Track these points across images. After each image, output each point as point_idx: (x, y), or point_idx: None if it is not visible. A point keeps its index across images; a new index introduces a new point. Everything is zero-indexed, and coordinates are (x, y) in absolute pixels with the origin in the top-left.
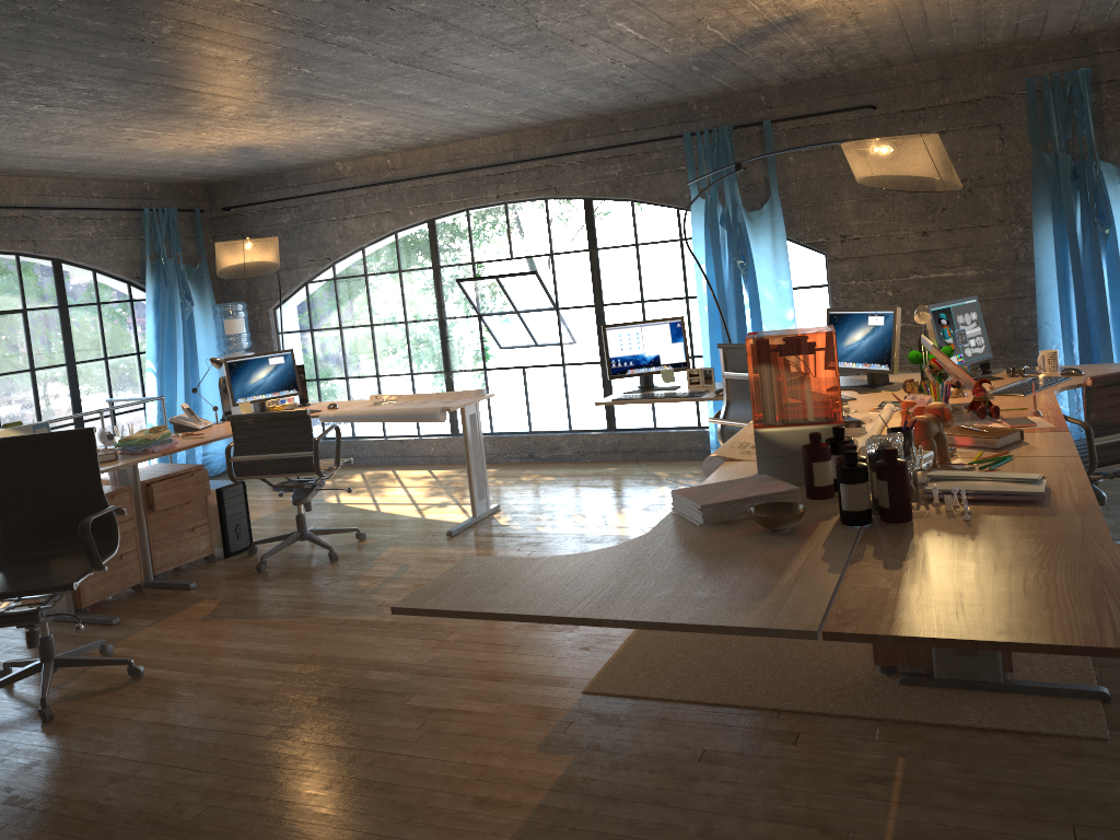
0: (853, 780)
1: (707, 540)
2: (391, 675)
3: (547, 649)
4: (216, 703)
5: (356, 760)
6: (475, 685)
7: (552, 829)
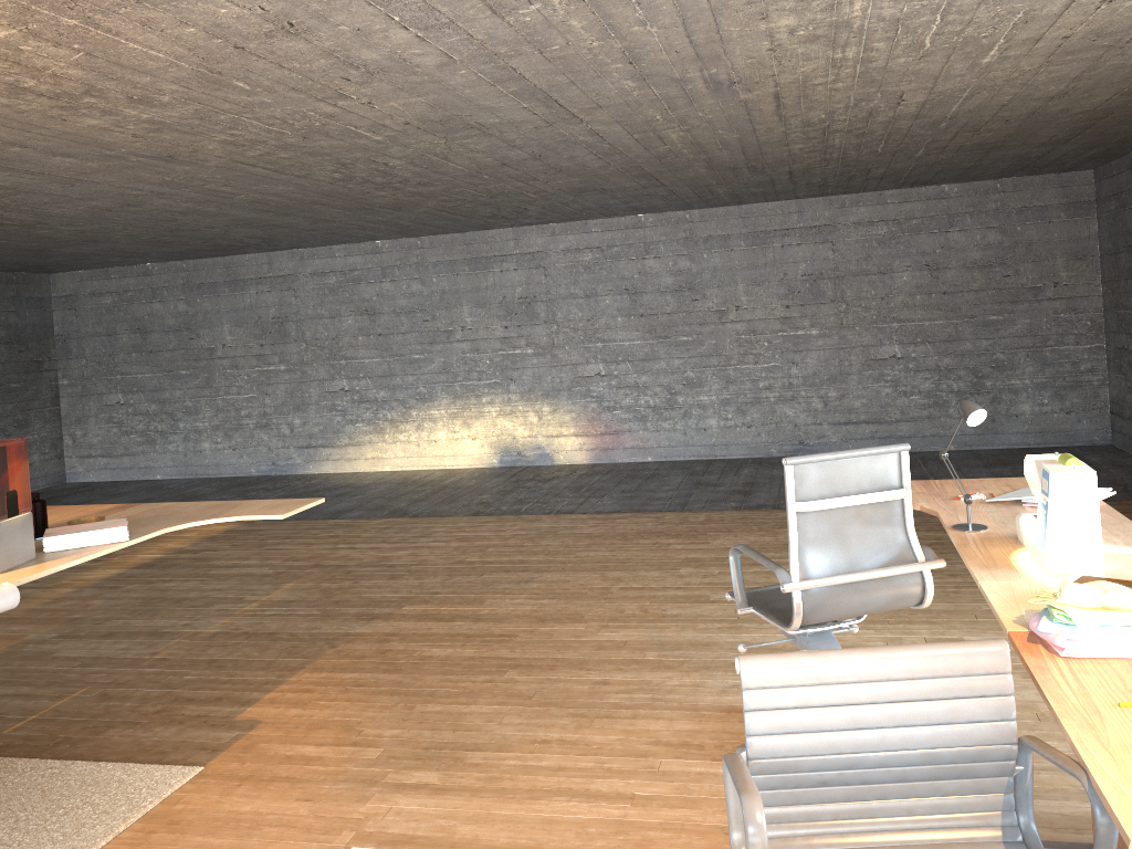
0: (55, 718)
1: (137, 526)
2: (411, 777)
3: (220, 820)
4: (592, 738)
5: (409, 705)
6: (312, 771)
7: (263, 683)
